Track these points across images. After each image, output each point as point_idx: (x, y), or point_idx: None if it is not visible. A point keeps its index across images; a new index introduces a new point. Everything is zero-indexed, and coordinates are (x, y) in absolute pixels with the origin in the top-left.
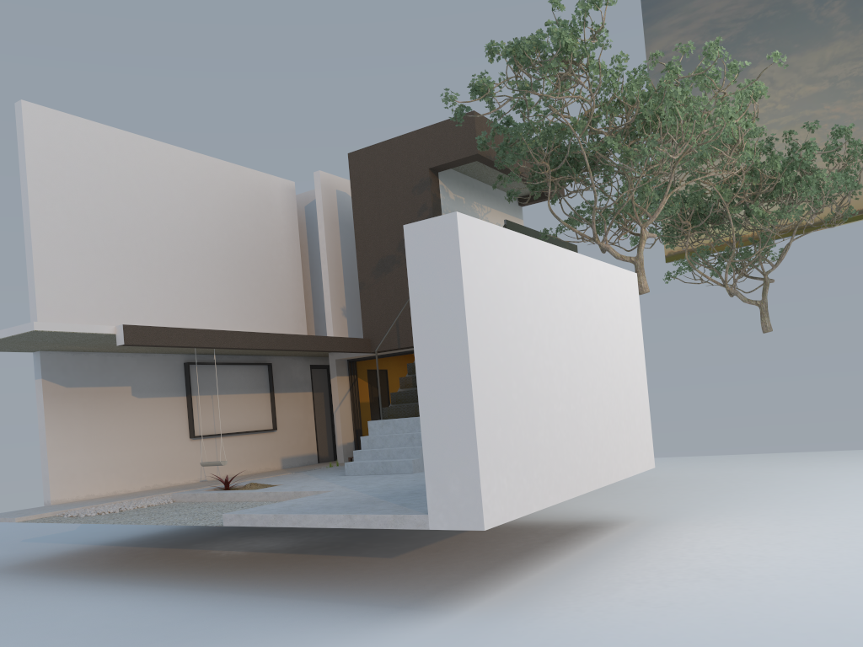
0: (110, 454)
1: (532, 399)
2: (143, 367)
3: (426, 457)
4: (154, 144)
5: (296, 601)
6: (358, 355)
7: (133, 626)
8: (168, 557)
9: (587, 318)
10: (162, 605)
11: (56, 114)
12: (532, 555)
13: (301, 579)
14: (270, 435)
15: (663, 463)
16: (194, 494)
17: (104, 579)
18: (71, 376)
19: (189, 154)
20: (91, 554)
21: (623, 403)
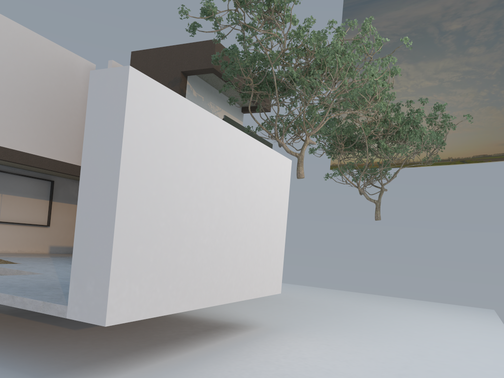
0: None
1: (179, 229)
2: None
3: (74, 260)
4: None
5: None
6: None
7: None
8: None
9: (244, 181)
10: None
11: None
12: (175, 344)
13: None
14: (44, 229)
15: (302, 289)
16: None
17: None
18: None
19: (15, 25)
20: None
21: (263, 246)
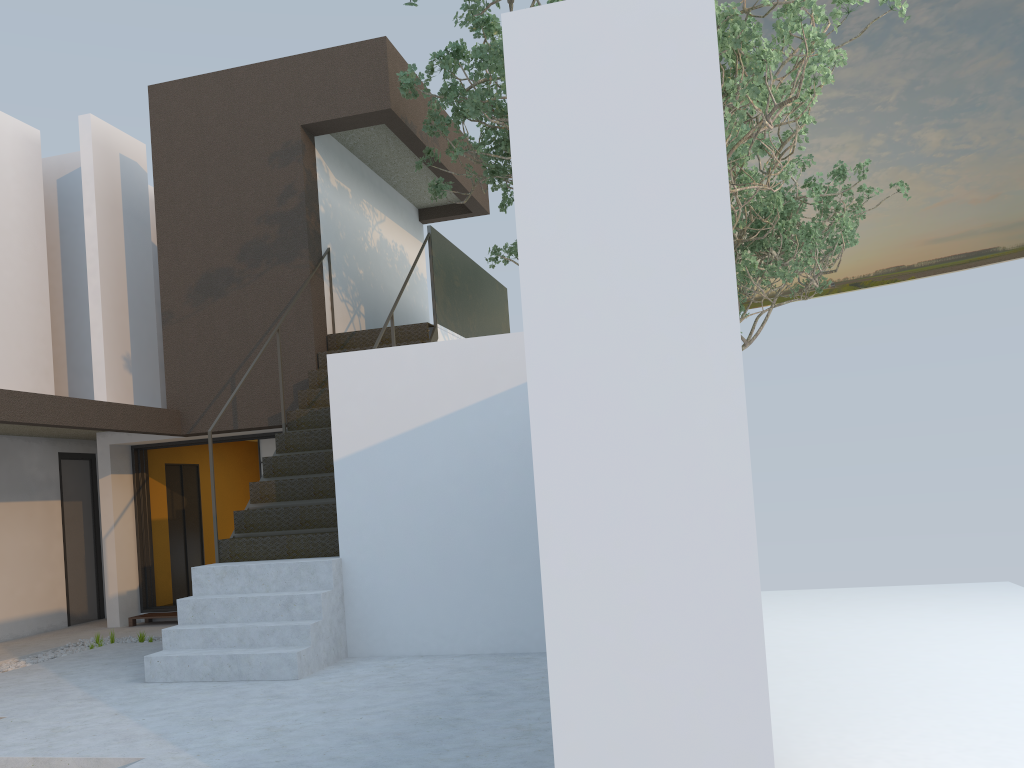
0: None
1: None
2: None
3: None
4: None
5: None
6: (155, 439)
7: None
8: None
9: None
10: None
11: None
12: None
13: None
14: None
15: None
16: None
17: None
18: None
19: None
20: None
21: None
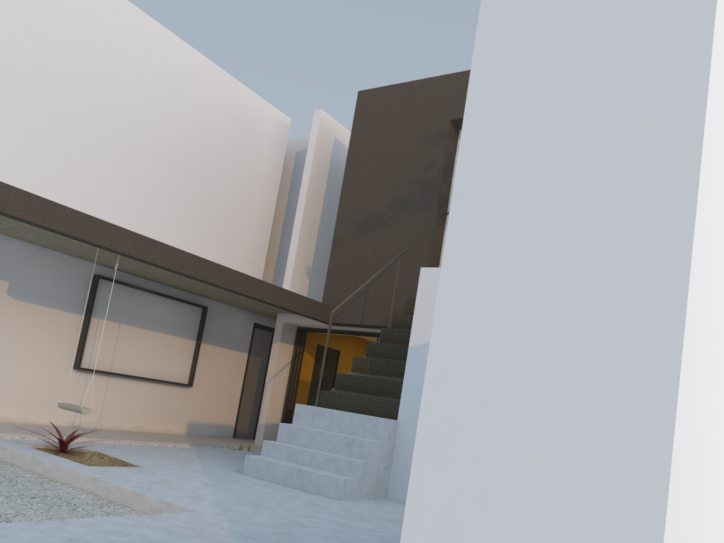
0: None
1: (721, 458)
2: (35, 264)
3: None
4: (134, 11)
5: None
6: (311, 324)
7: None
8: None
9: None
10: None
11: None
12: None
13: None
14: (181, 391)
15: None
16: (3, 447)
17: None
18: None
19: (175, 40)
20: None
21: None
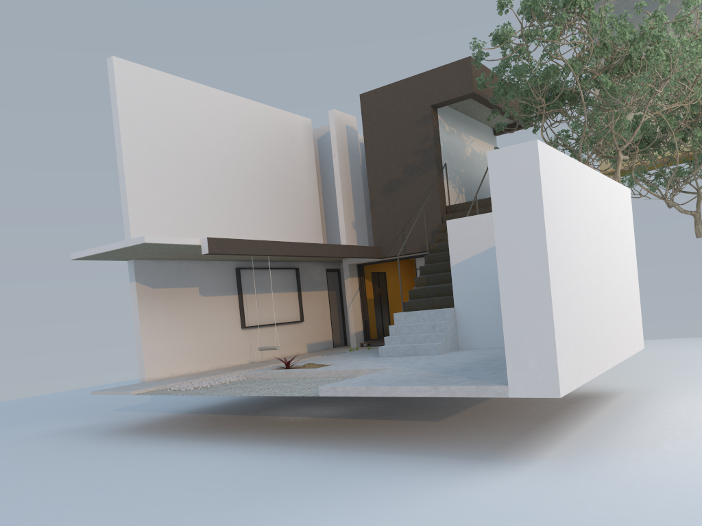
0: (186, 341)
1: (580, 293)
2: (206, 272)
3: (507, 340)
4: (209, 90)
5: (386, 455)
6: (368, 261)
7: (266, 474)
8: (247, 422)
9: (606, 226)
10: (275, 458)
11: (137, 67)
12: (559, 419)
13: (375, 438)
14: (298, 326)
15: None
16: (264, 372)
17: (208, 438)
18: (156, 279)
19: (234, 98)
20: (180, 420)
21: (626, 296)
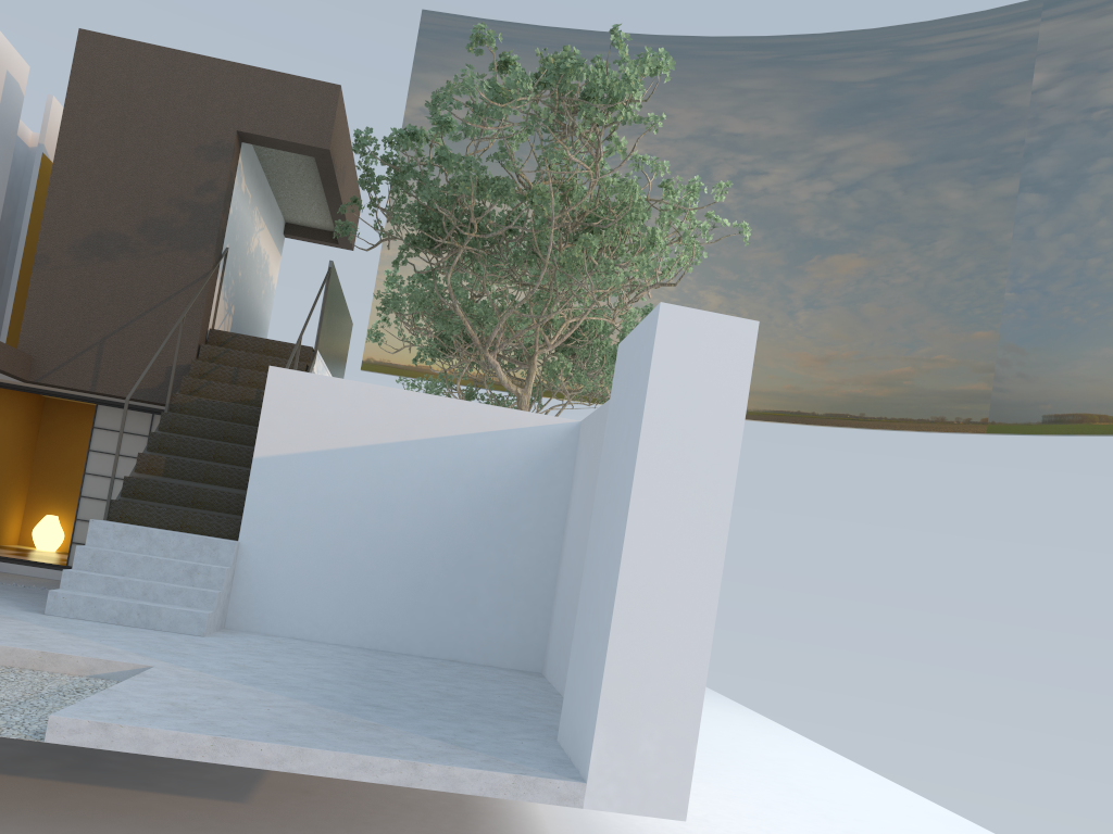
0: None
1: None
2: None
3: (608, 688)
4: None
5: None
6: None
7: None
8: None
9: None
10: None
11: None
12: (486, 815)
13: None
14: None
15: None
16: None
17: None
18: None
19: None
20: None
21: None
